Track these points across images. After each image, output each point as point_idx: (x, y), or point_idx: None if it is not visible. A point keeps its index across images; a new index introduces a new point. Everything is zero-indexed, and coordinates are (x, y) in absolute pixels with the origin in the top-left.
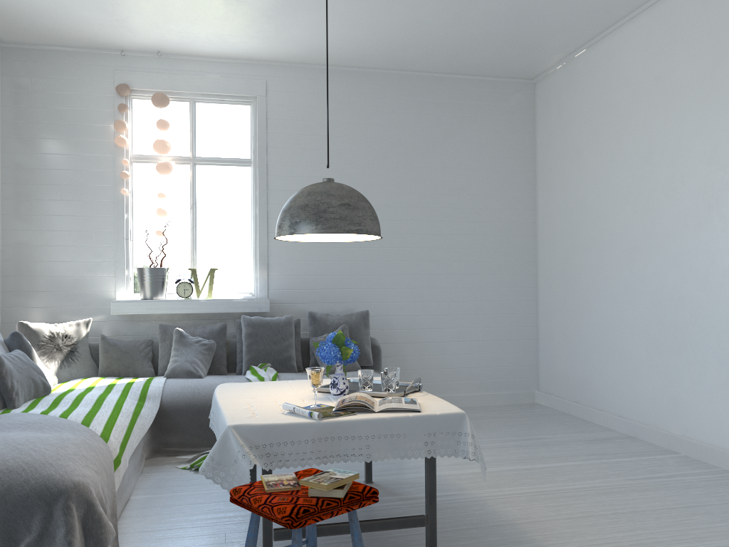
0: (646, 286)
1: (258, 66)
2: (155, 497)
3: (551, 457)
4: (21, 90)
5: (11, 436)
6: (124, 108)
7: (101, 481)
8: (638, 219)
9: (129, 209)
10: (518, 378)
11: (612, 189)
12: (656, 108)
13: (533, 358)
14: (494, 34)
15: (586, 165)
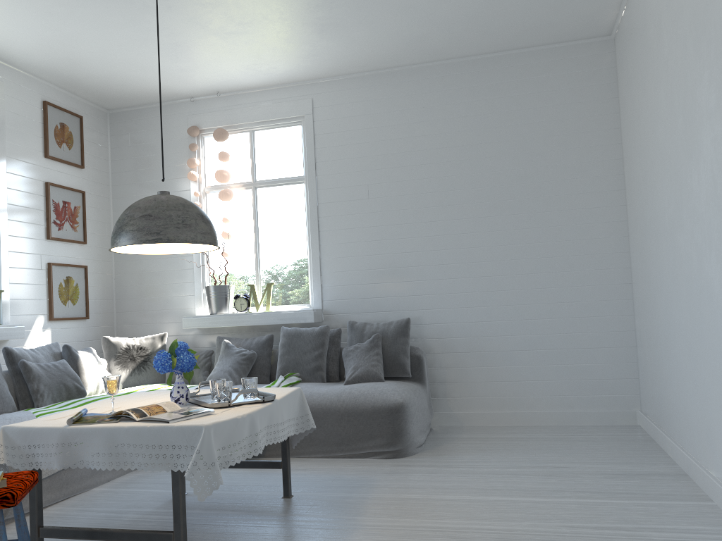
0: (682, 275)
1: (305, 86)
2: (107, 491)
3: (526, 490)
4: (124, 146)
5: None
6: (192, 147)
7: None
8: (673, 188)
9: None
10: (613, 394)
11: (657, 153)
12: (671, 40)
13: (632, 370)
14: None
15: (643, 127)
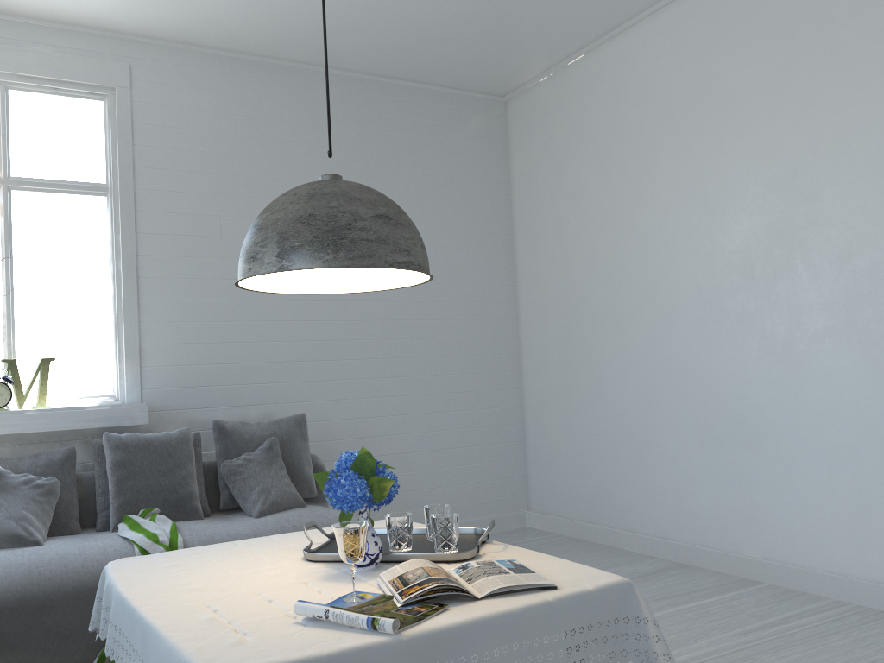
0: (694, 361)
1: (117, 41)
2: None
3: None
4: None
5: None
6: None
7: None
8: (679, 273)
9: None
10: (504, 496)
11: (635, 235)
12: (698, 126)
13: (521, 467)
14: (477, 20)
15: (592, 205)
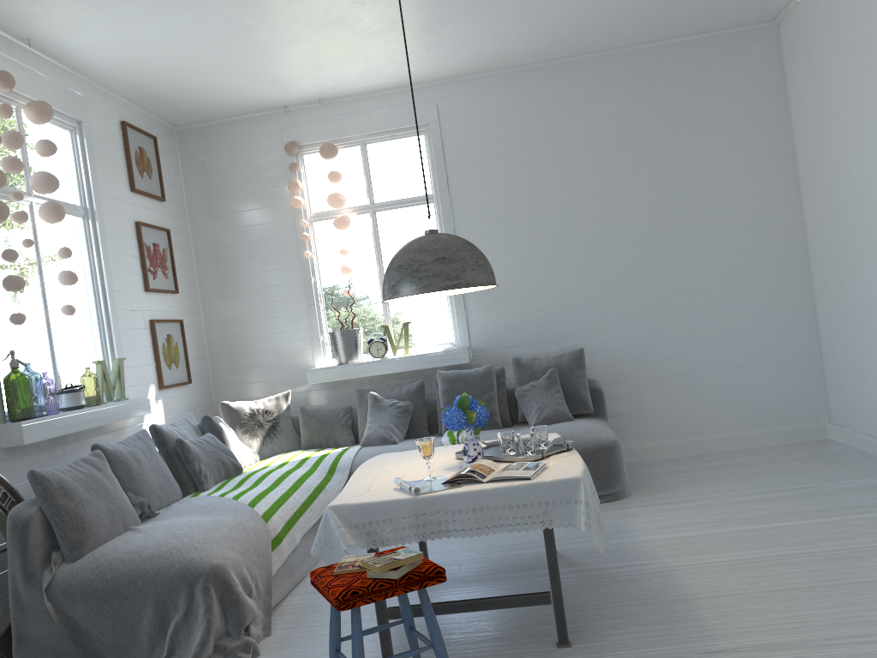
0: None
1: (426, 89)
2: None
3: (796, 513)
4: (200, 170)
5: (177, 521)
6: (294, 168)
7: (247, 562)
8: None
9: (316, 272)
10: (799, 409)
11: (875, 153)
12: None
13: (818, 382)
14: None
15: (844, 124)
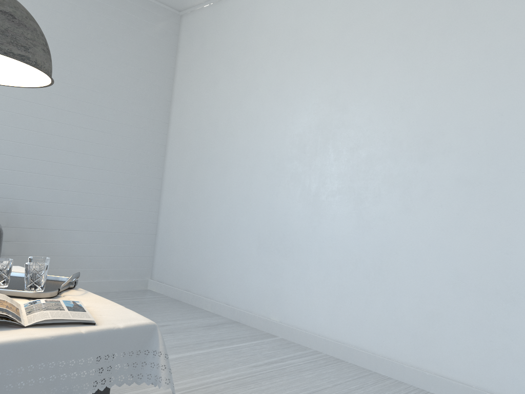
0: (263, 198)
1: None
2: None
3: (180, 346)
4: None
5: None
6: None
7: None
8: (264, 142)
9: None
10: (136, 267)
11: (243, 115)
12: (290, 54)
13: (150, 251)
14: None
15: (221, 92)
